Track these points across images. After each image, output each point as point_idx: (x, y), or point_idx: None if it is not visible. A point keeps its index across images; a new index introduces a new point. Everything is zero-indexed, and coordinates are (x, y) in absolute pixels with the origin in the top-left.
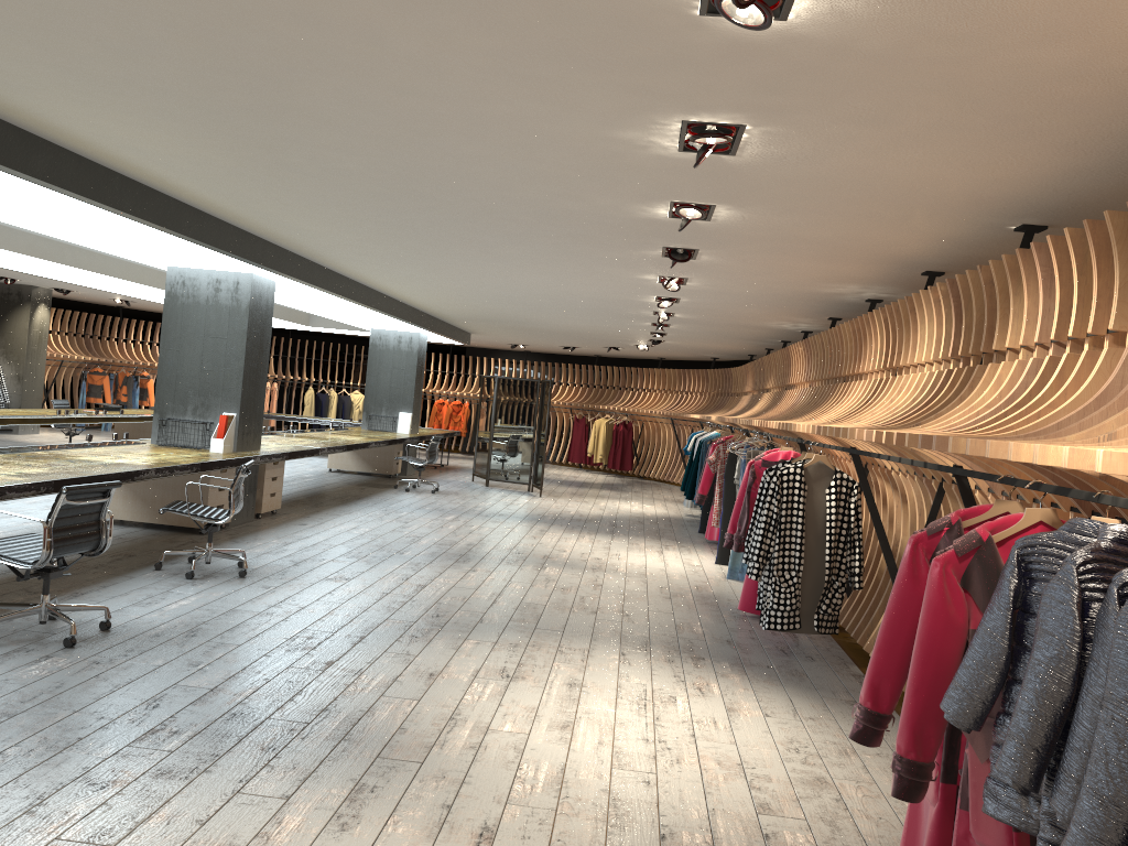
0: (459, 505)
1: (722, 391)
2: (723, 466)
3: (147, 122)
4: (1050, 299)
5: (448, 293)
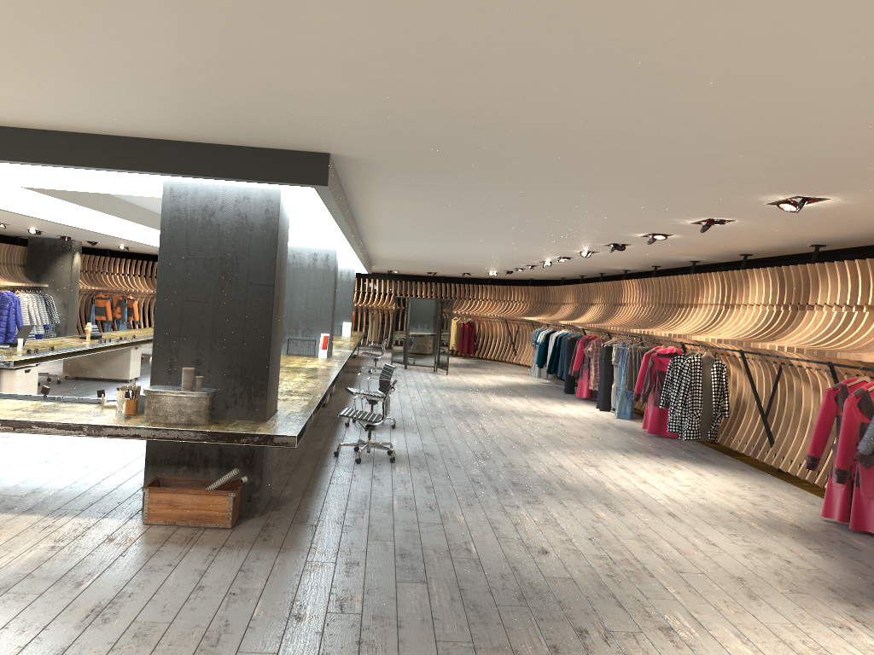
0: (414, 382)
1: (540, 301)
2: (596, 354)
3: (432, 205)
4: (843, 285)
5: (417, 251)
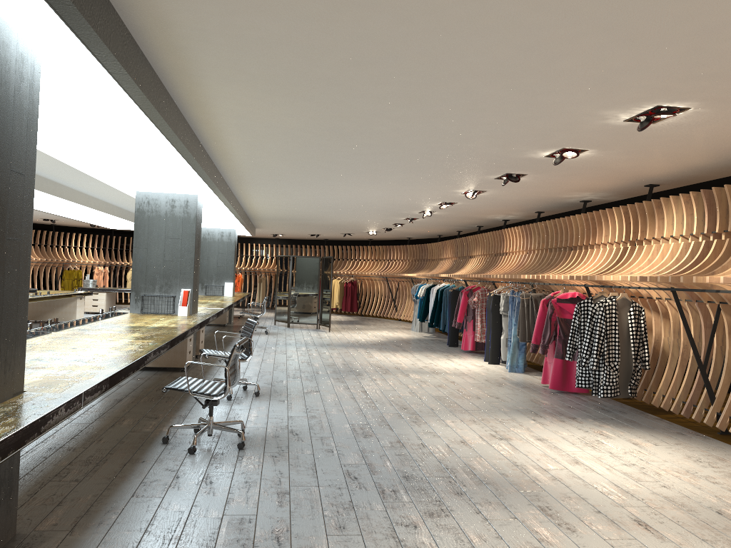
0: (294, 340)
1: (419, 258)
2: (481, 304)
3: (285, 102)
4: None
5: (292, 203)
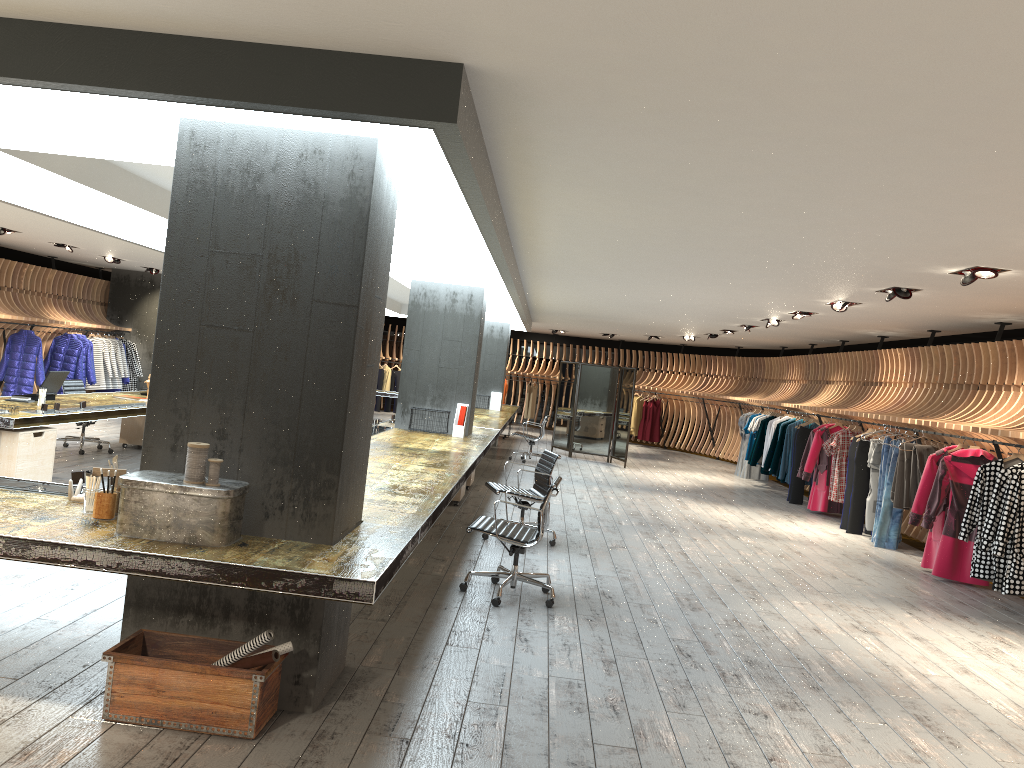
0: (581, 476)
1: (751, 376)
2: (841, 451)
3: (629, 206)
4: None
5: (593, 299)
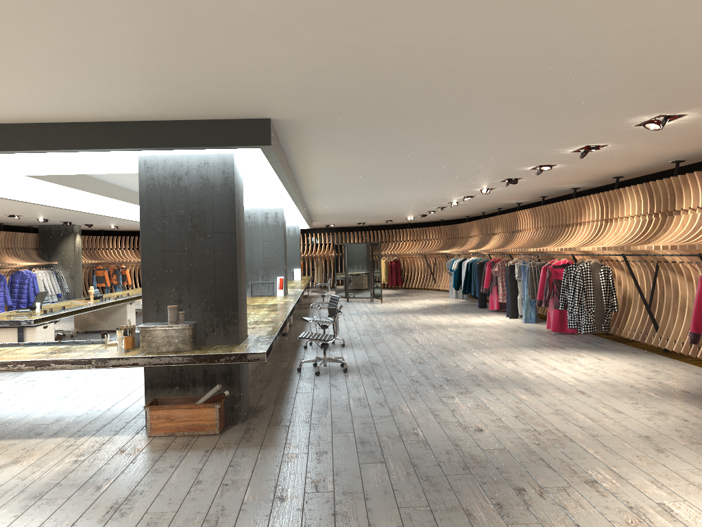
0: (356, 311)
1: (451, 237)
2: (501, 273)
3: (357, 159)
4: None
5: (348, 204)
